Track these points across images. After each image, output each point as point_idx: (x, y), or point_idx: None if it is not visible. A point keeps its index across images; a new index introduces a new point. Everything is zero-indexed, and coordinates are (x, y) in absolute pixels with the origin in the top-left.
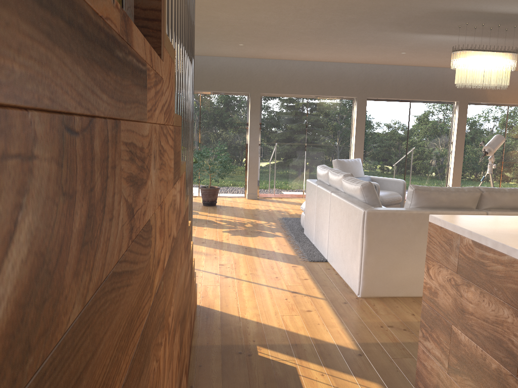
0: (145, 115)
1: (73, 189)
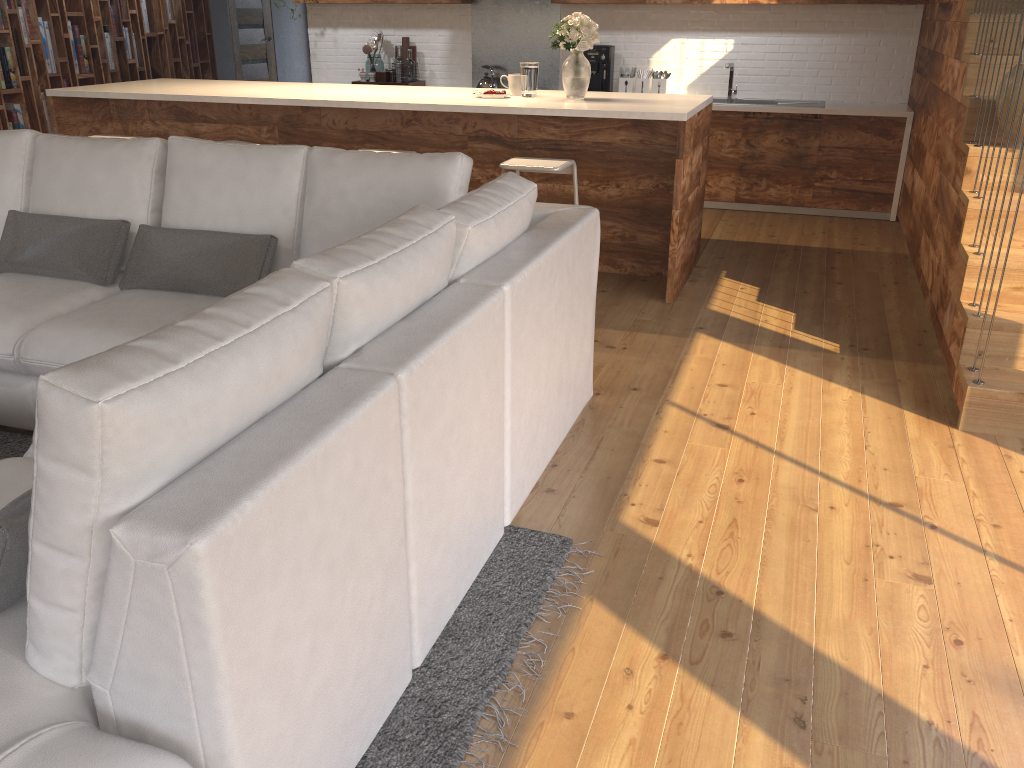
0: (949, 19)
1: (939, 32)
